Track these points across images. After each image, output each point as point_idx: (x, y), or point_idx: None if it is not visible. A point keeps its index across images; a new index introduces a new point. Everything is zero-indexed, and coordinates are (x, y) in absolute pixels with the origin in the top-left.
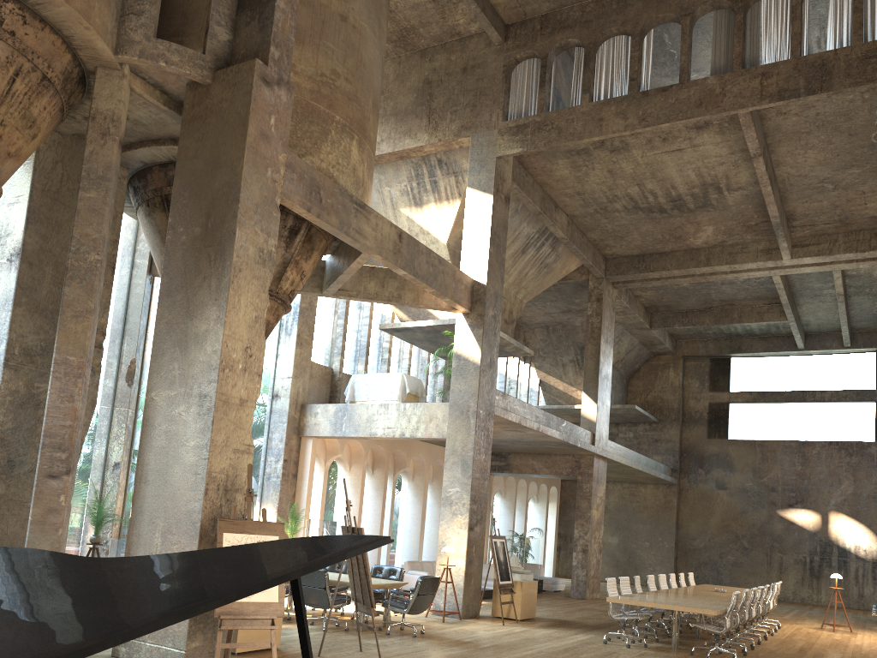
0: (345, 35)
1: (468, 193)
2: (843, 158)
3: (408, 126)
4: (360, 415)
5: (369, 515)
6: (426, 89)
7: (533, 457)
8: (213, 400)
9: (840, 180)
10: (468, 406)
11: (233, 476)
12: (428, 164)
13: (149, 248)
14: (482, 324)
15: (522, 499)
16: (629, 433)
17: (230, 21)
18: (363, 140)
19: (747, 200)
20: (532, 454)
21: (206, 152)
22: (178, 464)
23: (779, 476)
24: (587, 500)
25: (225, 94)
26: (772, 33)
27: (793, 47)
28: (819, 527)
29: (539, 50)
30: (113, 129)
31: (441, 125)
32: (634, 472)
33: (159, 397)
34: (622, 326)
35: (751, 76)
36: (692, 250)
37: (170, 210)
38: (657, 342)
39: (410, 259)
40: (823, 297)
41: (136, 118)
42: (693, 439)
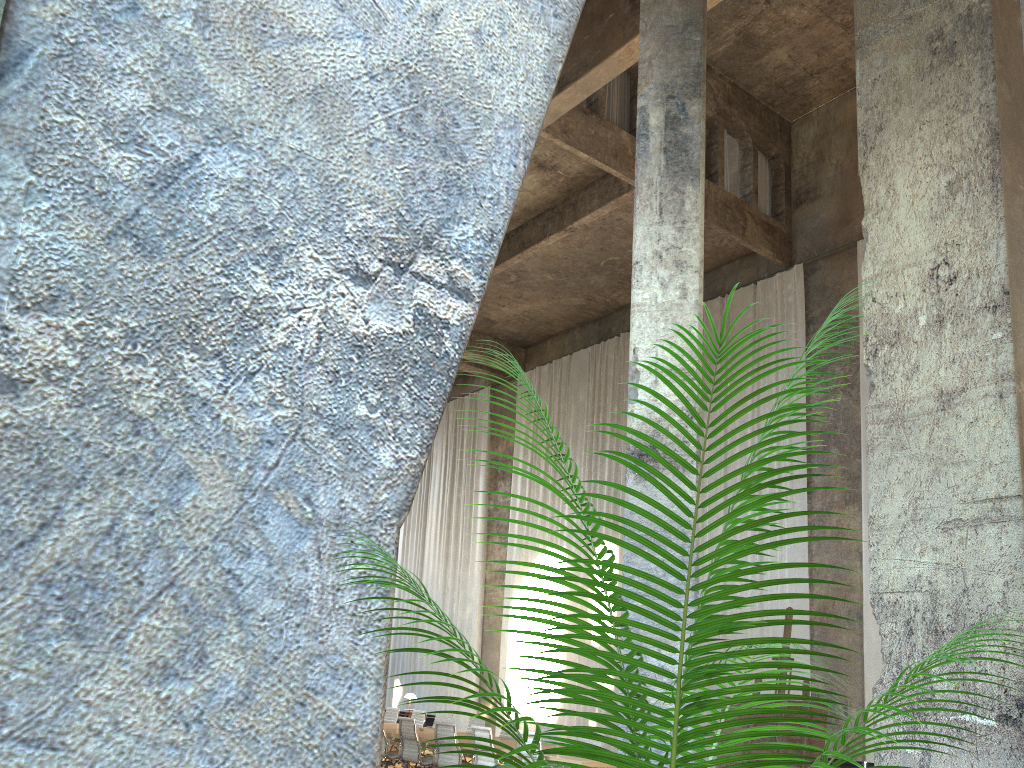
0: None
1: None
2: (562, 263)
3: None
4: None
5: None
6: None
7: None
8: None
9: (528, 278)
10: None
11: None
12: None
13: None
14: None
15: None
16: None
17: None
18: None
19: None
20: None
21: None
22: None
23: None
24: None
25: None
26: None
27: None
28: None
29: None
30: None
31: None
32: None
33: None
34: None
35: None
36: None
37: None
38: None
39: None
40: None
41: None
42: None
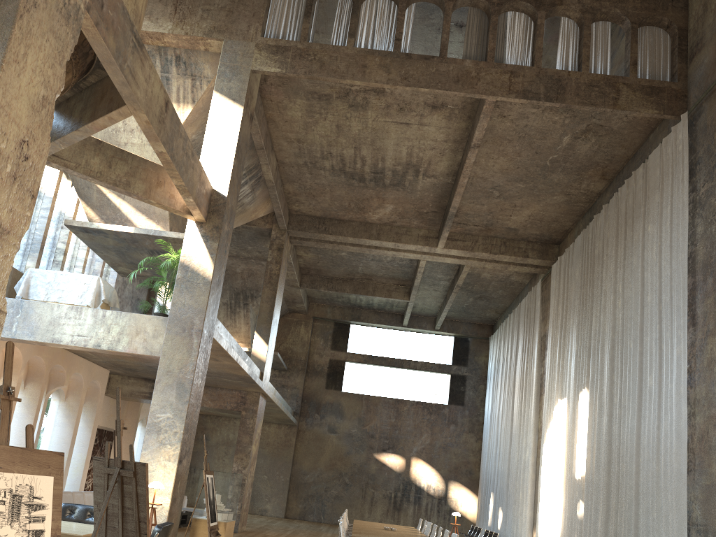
0: None
1: (214, 97)
2: (519, 172)
3: (148, 7)
4: (41, 316)
5: (13, 436)
6: None
7: None
8: None
9: (506, 190)
10: (193, 323)
11: None
12: (164, 57)
13: None
14: (218, 237)
15: None
16: None
17: None
18: None
19: (432, 189)
20: None
21: None
22: None
23: (378, 426)
24: (249, 436)
25: None
26: (514, 43)
27: (537, 58)
28: (403, 469)
29: None
30: None
31: (190, 19)
32: (274, 412)
33: None
34: None
35: (502, 71)
36: (366, 223)
37: None
38: (298, 300)
39: (171, 136)
40: (438, 287)
41: None
42: (314, 388)
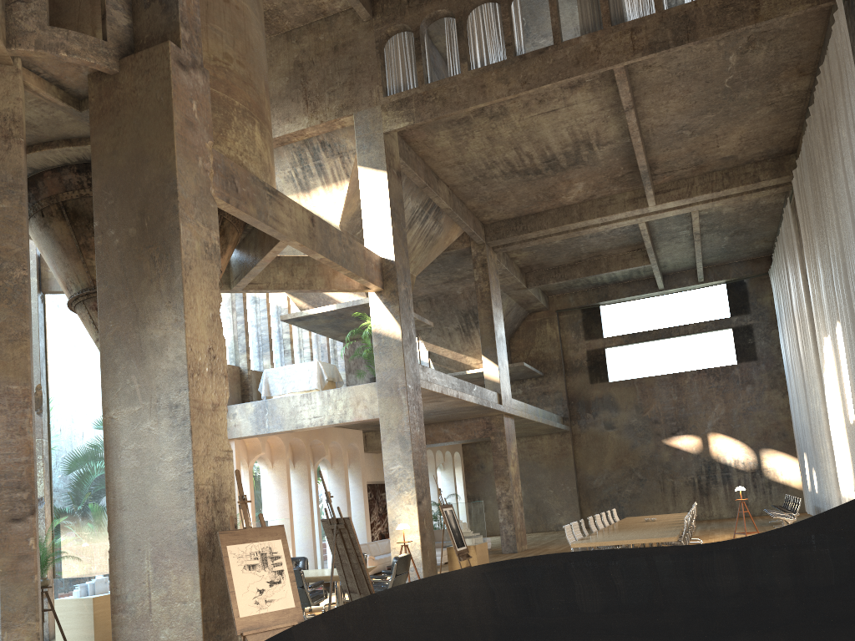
0: (230, 16)
1: (360, 172)
2: (700, 105)
3: (285, 111)
4: (283, 409)
5: (298, 509)
6: (299, 71)
7: (444, 425)
8: (187, 409)
9: (697, 126)
10: (397, 383)
11: (219, 486)
12: (311, 147)
13: (35, 264)
14: (397, 300)
15: (432, 468)
16: (518, 390)
17: (127, 4)
18: (263, 124)
19: (614, 154)
20: (443, 423)
21: (127, 147)
22: (158, 483)
23: (660, 409)
24: (503, 458)
25: (138, 82)
26: None
27: (656, 2)
28: (701, 449)
29: (410, 23)
30: (16, 131)
31: (320, 106)
32: (534, 425)
33: (120, 416)
34: (501, 289)
35: (621, 32)
36: (564, 207)
37: (94, 213)
38: (533, 300)
39: (325, 242)
40: (679, 239)
41: (25, 120)
42: (577, 386)
